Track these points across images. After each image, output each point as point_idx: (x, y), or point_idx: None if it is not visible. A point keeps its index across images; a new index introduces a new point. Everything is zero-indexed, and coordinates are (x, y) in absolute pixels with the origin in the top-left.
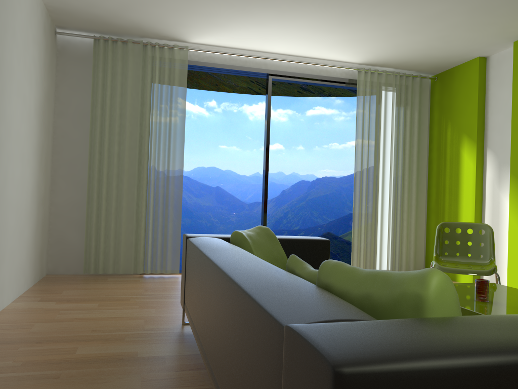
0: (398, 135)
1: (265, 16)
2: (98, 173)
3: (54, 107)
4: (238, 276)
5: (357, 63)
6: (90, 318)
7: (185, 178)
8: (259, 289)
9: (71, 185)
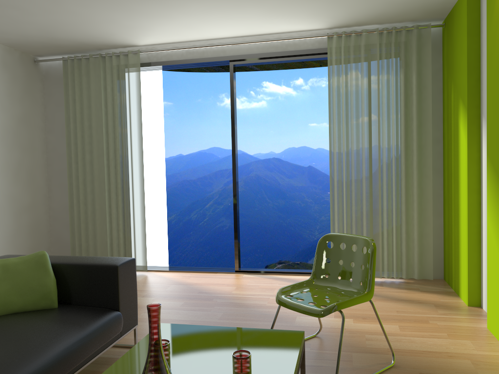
0: (389, 107)
1: (155, 10)
2: (76, 180)
3: (45, 125)
4: None
5: (324, 28)
6: None
7: (276, 159)
8: None
9: (62, 191)
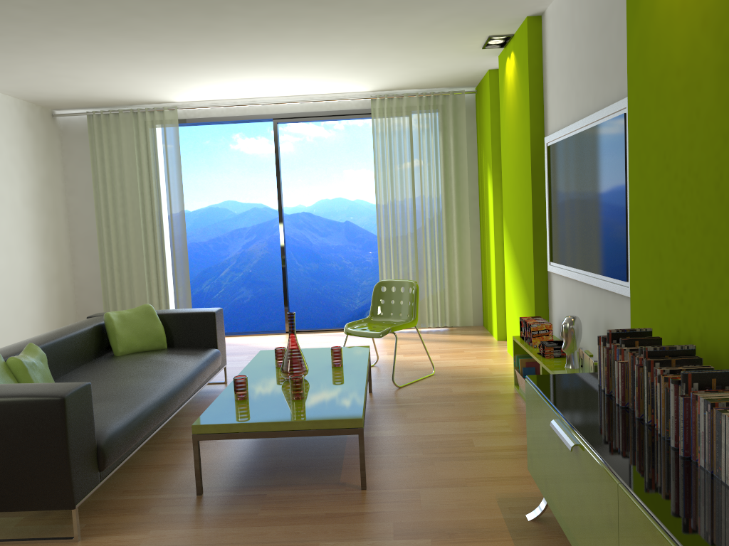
0: (430, 167)
1: (211, 79)
2: (108, 246)
3: (65, 185)
4: None
5: (368, 91)
6: None
7: (306, 214)
8: None
9: (89, 258)
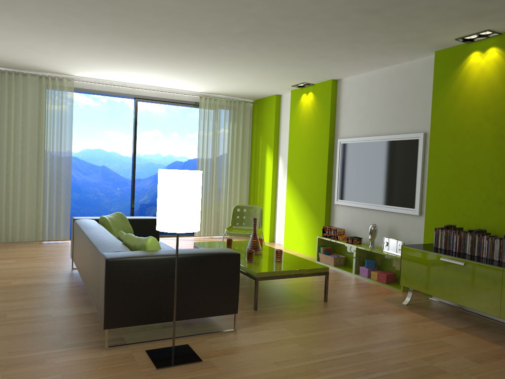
0: (228, 142)
1: (128, 70)
2: (6, 170)
3: None
4: (93, 240)
5: (199, 92)
6: (13, 268)
7: (74, 158)
8: (99, 244)
9: None
